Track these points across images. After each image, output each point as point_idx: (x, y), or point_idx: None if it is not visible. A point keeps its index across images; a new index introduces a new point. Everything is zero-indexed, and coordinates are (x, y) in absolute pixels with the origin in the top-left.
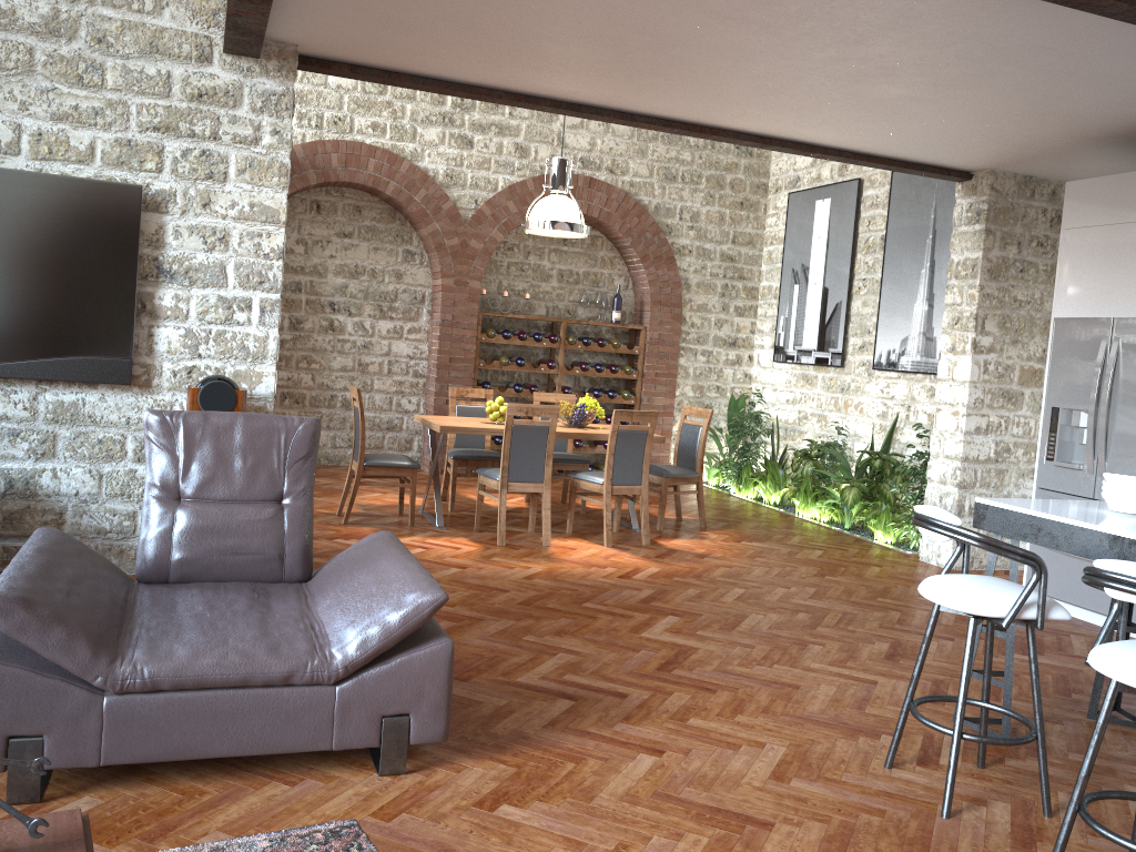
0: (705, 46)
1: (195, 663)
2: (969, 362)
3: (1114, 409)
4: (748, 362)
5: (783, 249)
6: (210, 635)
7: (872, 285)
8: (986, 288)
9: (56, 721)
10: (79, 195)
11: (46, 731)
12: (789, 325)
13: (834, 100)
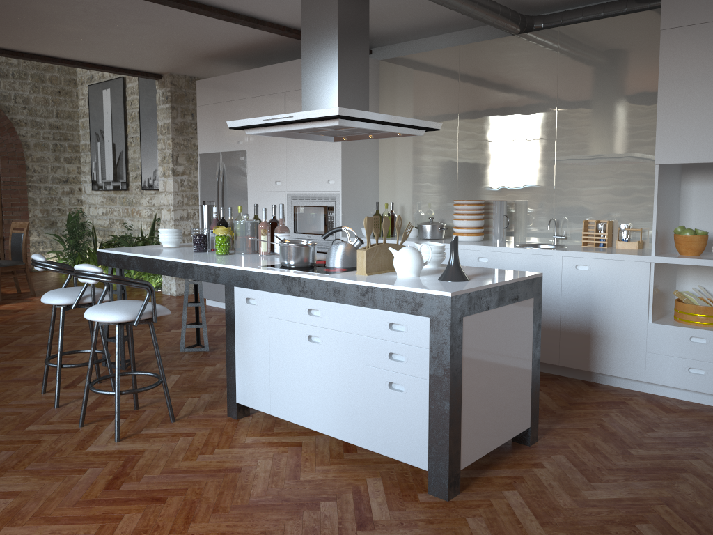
0: None
1: None
2: (172, 181)
3: (225, 199)
4: (79, 192)
5: (89, 120)
6: None
7: (137, 140)
8: (176, 140)
9: None
10: None
11: None
12: (98, 167)
13: (40, 32)
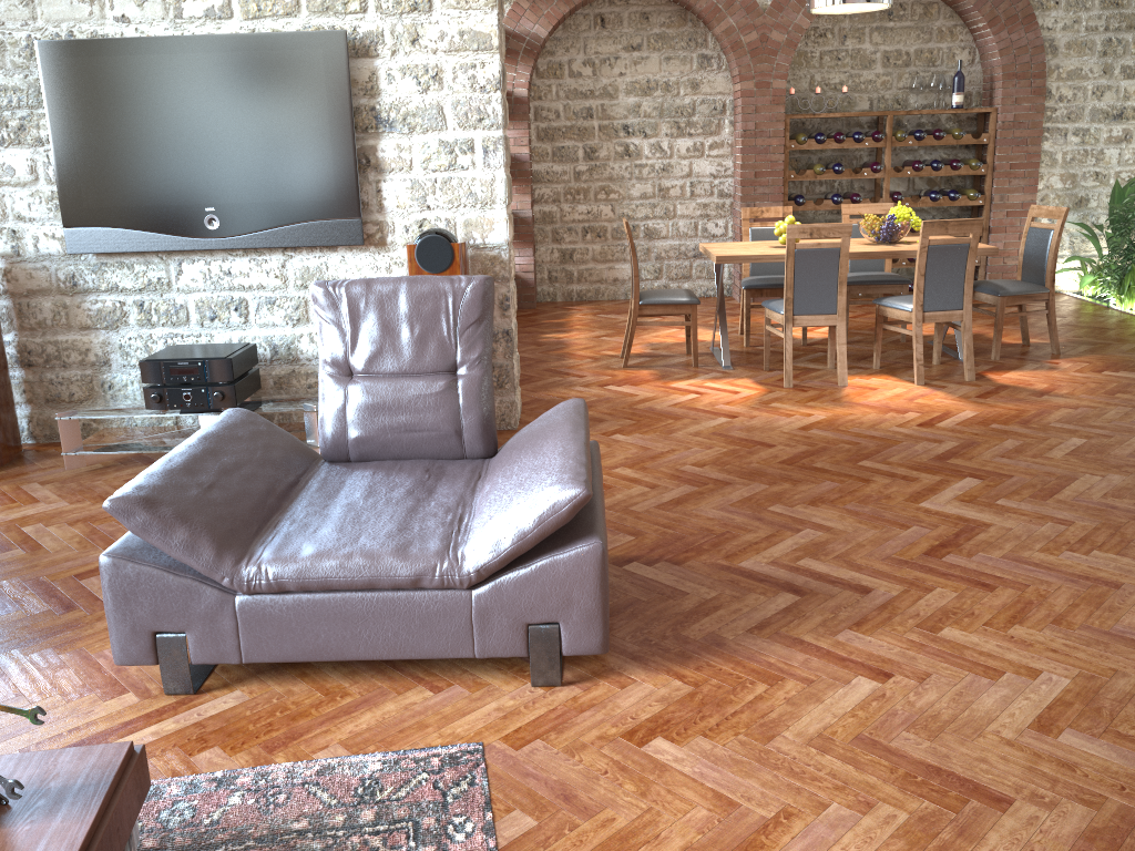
0: None
1: (318, 565)
2: None
3: None
4: None
5: None
6: (345, 530)
7: None
8: None
9: (193, 619)
10: (288, 52)
11: (186, 629)
12: None
13: None
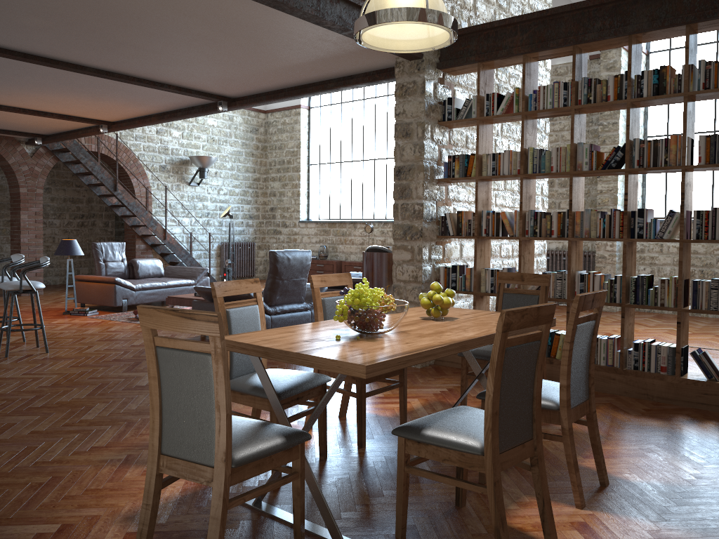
0: (150, 35)
1: None
2: None
3: None
4: None
5: None
6: None
7: None
8: None
9: None
10: None
11: None
12: None
13: None
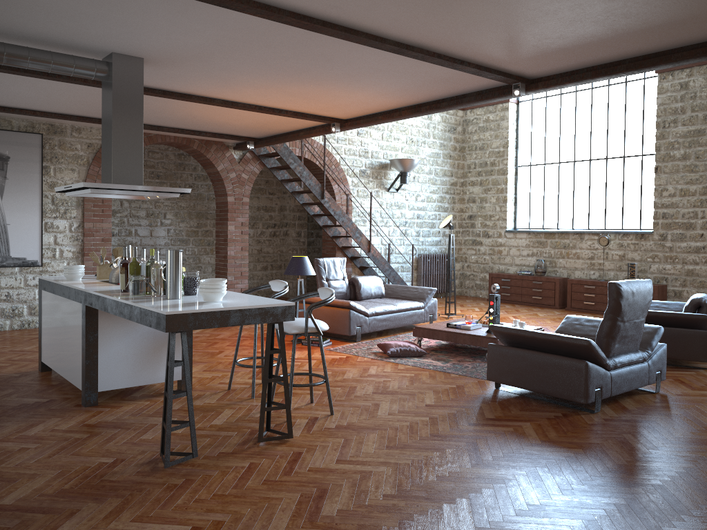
0: None
1: None
2: None
3: None
4: None
5: None
6: None
7: None
8: None
9: None
10: None
11: None
12: None
13: None
